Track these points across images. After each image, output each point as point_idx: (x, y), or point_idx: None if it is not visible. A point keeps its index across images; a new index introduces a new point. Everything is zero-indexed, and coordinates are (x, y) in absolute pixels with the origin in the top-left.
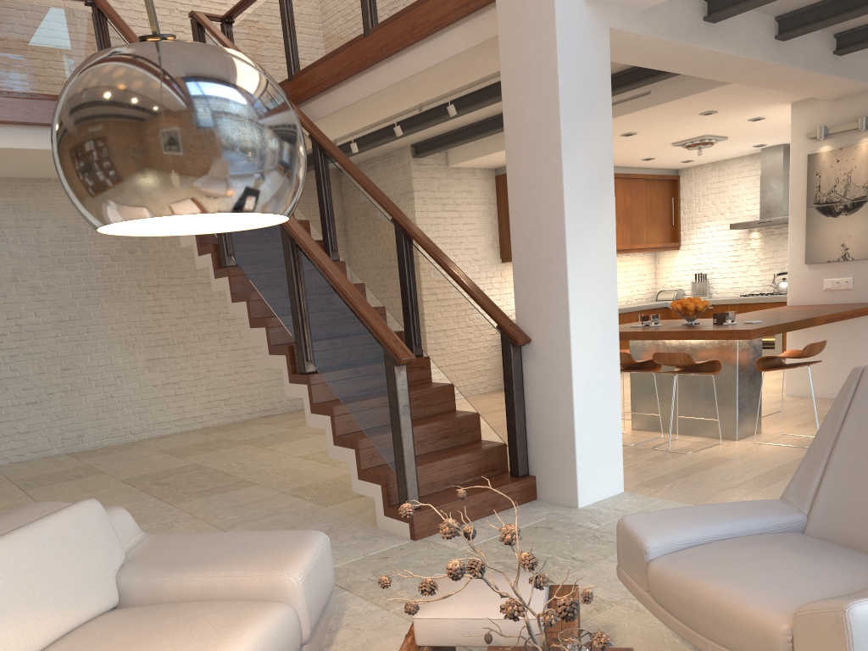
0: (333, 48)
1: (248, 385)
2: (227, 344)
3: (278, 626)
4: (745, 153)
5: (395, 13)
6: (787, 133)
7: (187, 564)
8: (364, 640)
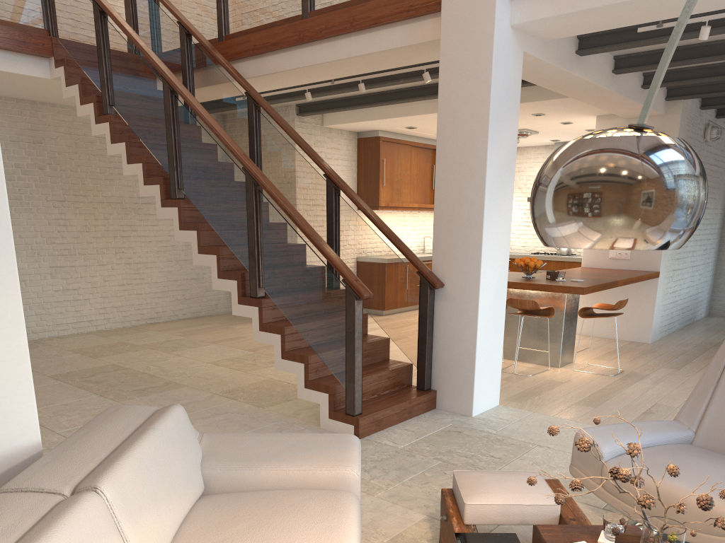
0: (268, 21)
1: (138, 295)
2: (122, 258)
3: (359, 510)
4: (541, 144)
5: (334, 3)
6: (579, 134)
7: (260, 460)
8: (369, 519)
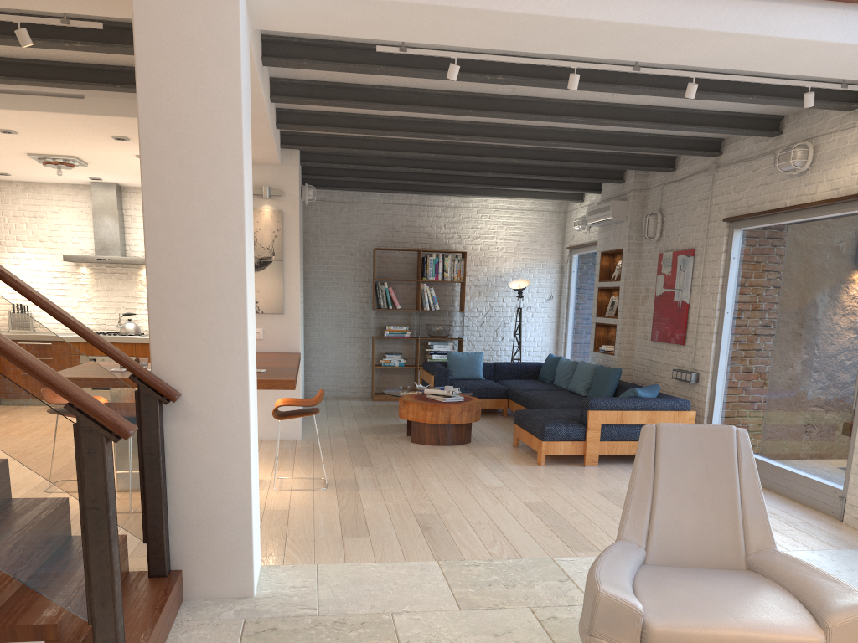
0: None
1: None
2: None
3: None
4: (69, 182)
5: None
6: (138, 175)
7: None
8: None
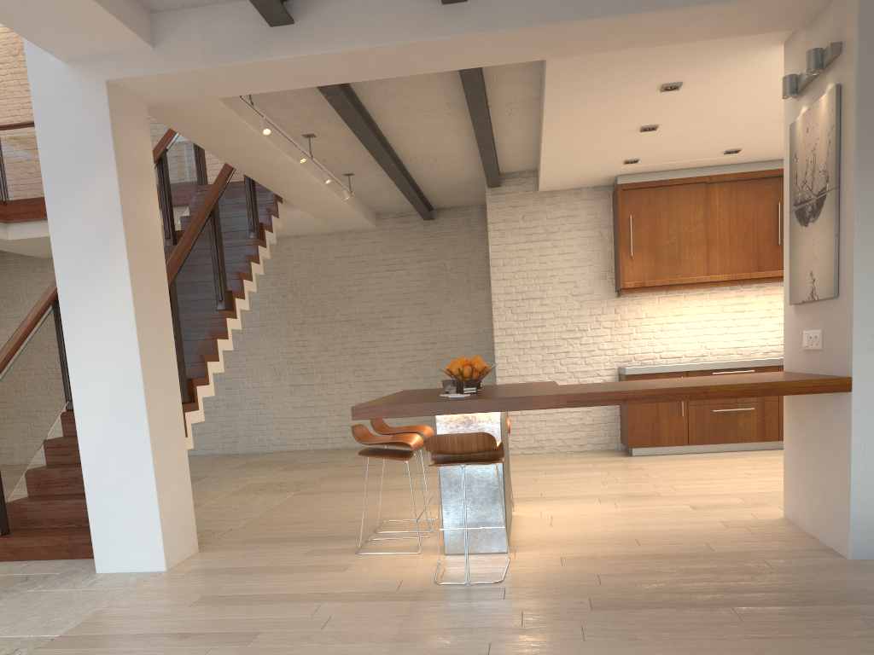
0: None
1: None
2: (360, 376)
3: None
4: None
5: None
6: None
7: None
8: None
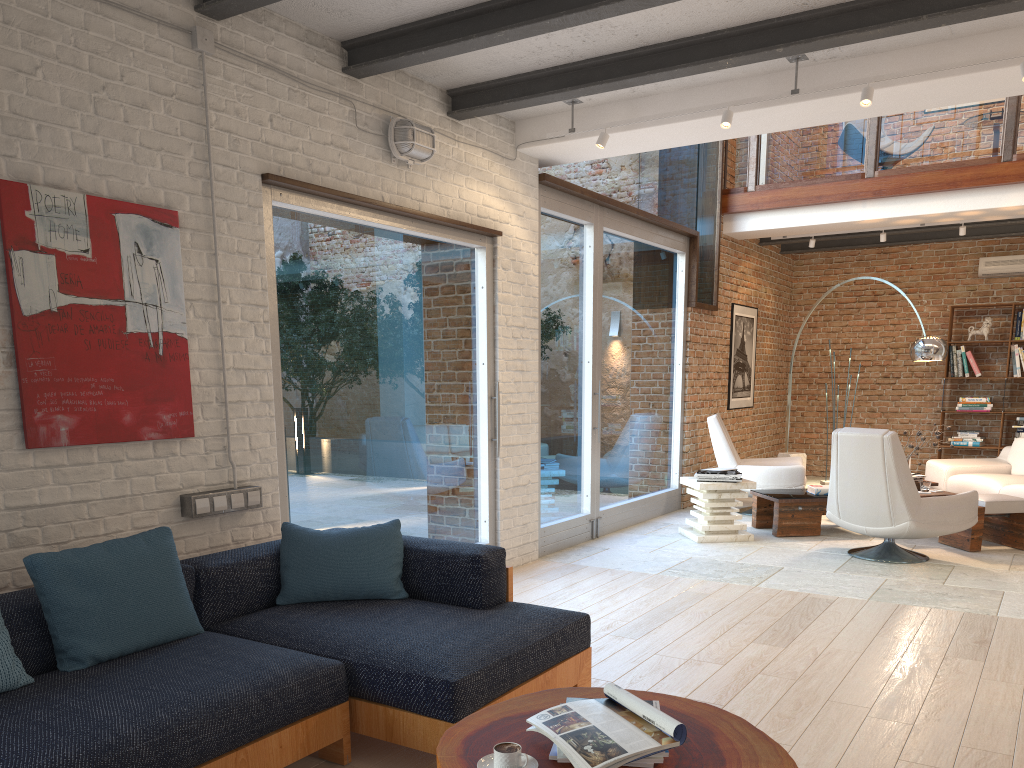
0: None
1: None
2: None
3: None
4: None
5: None
6: None
7: None
8: None
